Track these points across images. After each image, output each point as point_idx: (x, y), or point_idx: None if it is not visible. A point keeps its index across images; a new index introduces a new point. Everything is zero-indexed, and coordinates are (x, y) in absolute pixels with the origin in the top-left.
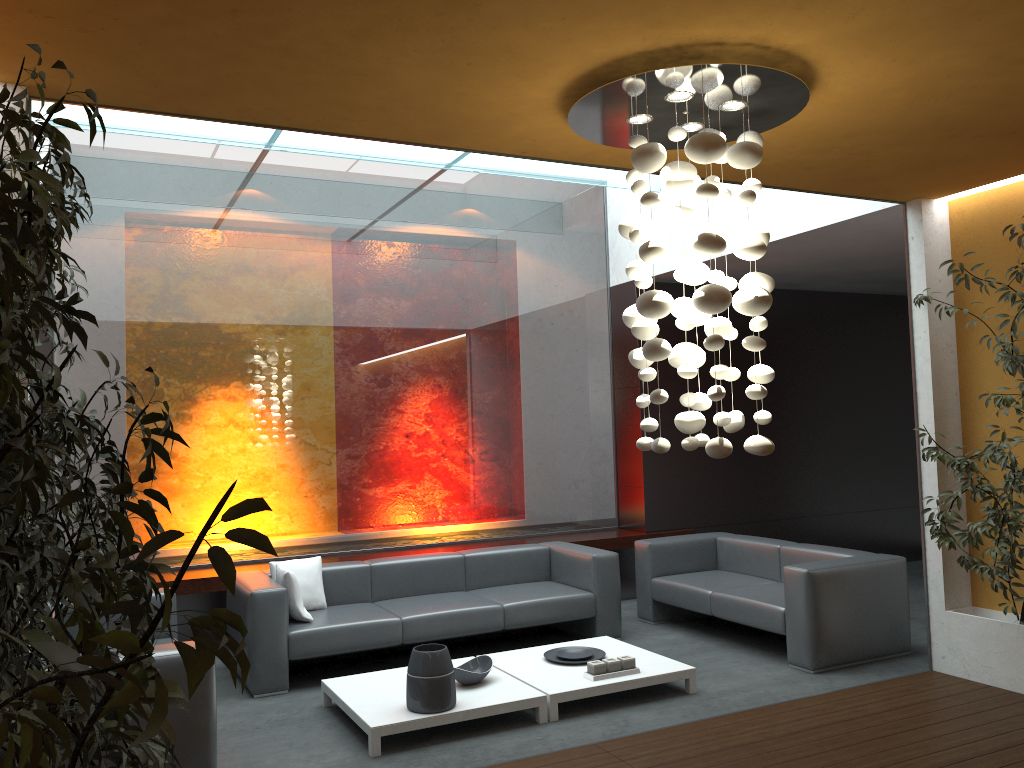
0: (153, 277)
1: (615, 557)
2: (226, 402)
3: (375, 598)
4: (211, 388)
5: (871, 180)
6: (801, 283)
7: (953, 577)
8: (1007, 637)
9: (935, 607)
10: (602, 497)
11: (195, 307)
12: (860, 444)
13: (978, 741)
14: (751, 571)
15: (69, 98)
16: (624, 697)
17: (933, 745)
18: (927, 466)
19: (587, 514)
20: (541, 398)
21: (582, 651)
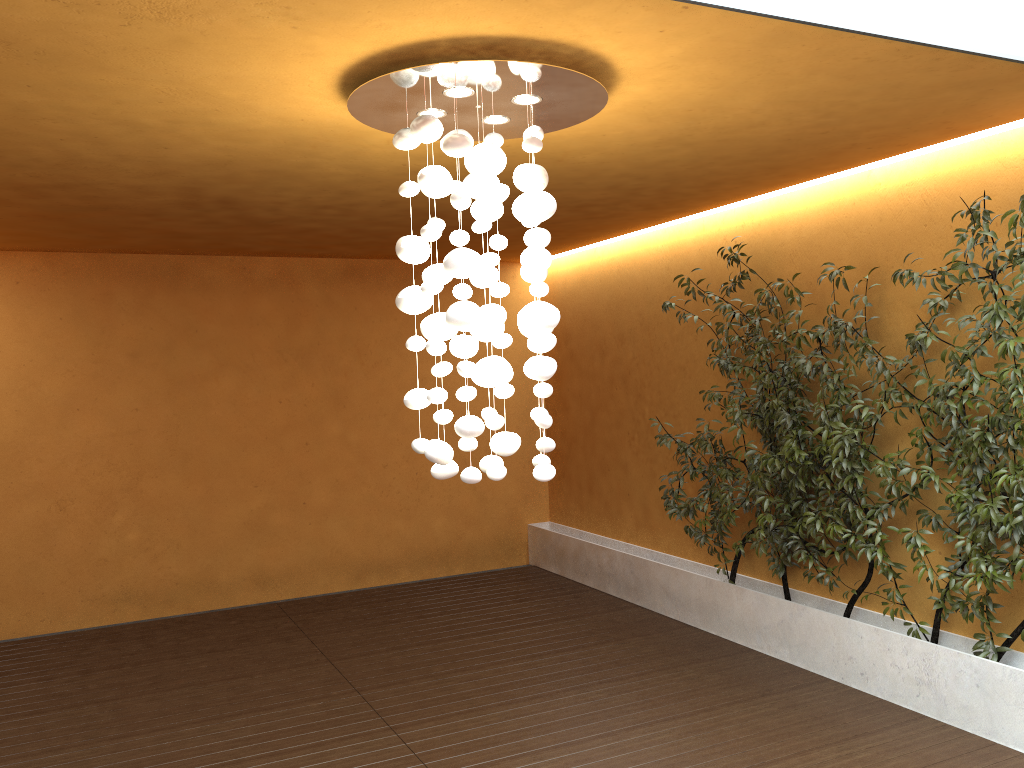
0: None
1: None
2: None
3: None
4: None
5: None
6: None
7: None
8: None
9: None
10: None
11: None
12: None
13: None
14: None
15: None
16: None
17: None
18: None
19: None
20: None
21: None
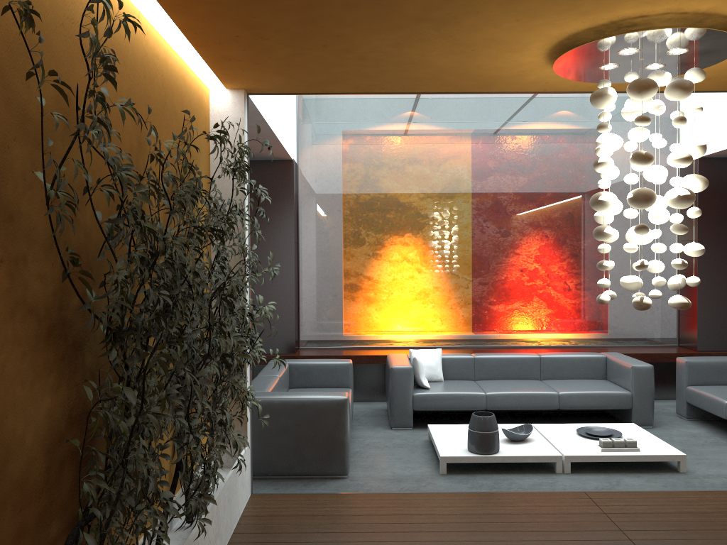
0: (352, 172)
1: (650, 368)
2: (394, 248)
3: (476, 378)
4: (385, 239)
5: None
6: None
7: None
8: None
9: None
10: (665, 322)
11: (376, 189)
12: None
13: None
14: None
15: (266, 92)
16: (627, 466)
17: None
18: None
19: (651, 334)
20: (616, 247)
21: (606, 431)
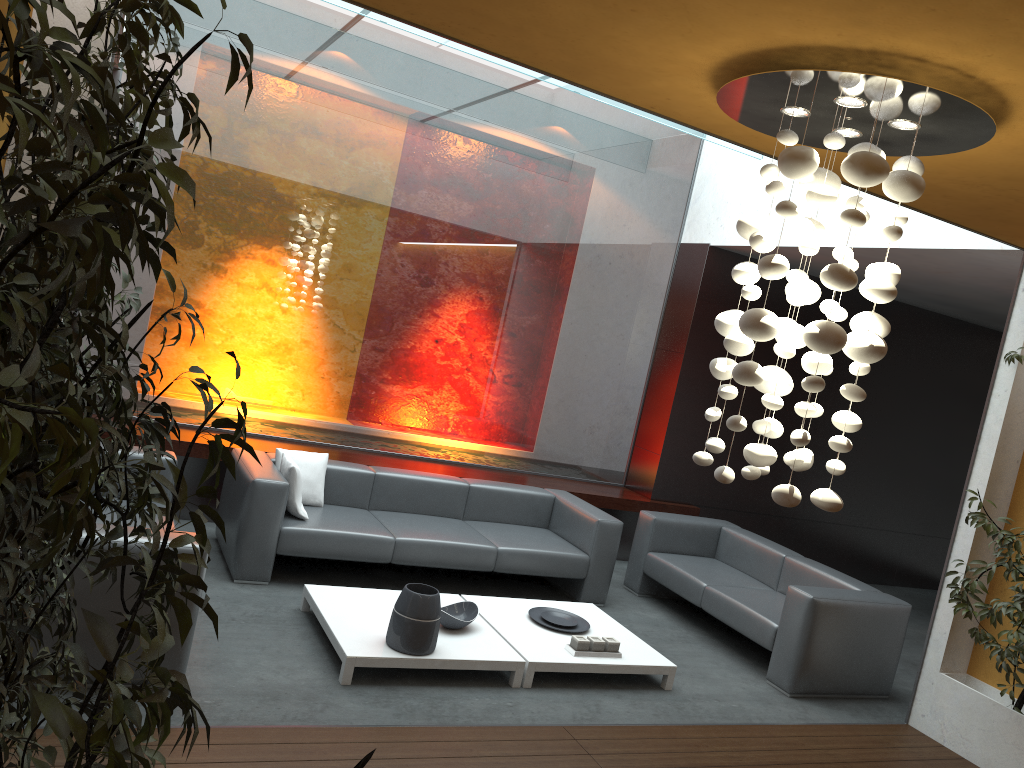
0: (219, 122)
1: (619, 526)
2: (266, 270)
3: (372, 507)
4: (254, 252)
5: (1005, 222)
6: None
7: (957, 642)
8: (996, 718)
9: (929, 666)
10: (616, 452)
11: (256, 164)
12: (884, 462)
13: None
14: (748, 571)
15: None
16: (599, 677)
17: None
18: (965, 527)
19: (597, 466)
20: (581, 340)
21: (567, 617)
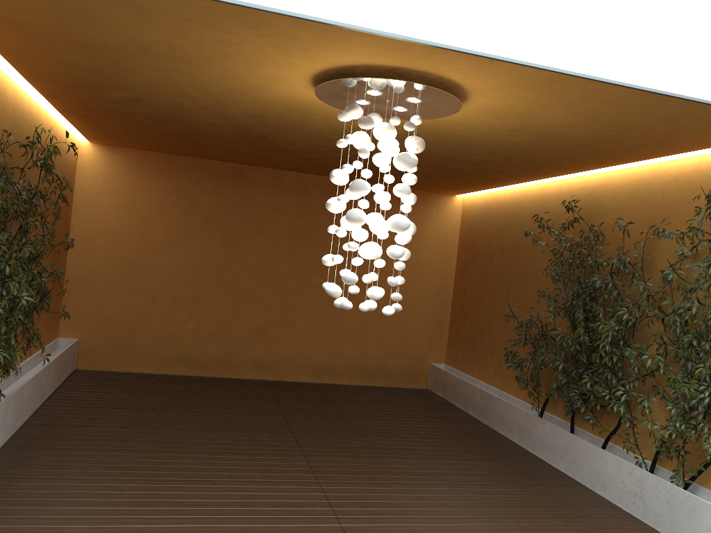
0: None
1: None
2: None
3: None
4: None
5: None
6: None
7: None
8: None
9: None
10: None
11: None
12: None
13: (88, 525)
14: None
15: None
16: None
17: (125, 530)
18: None
19: None
20: None
21: None
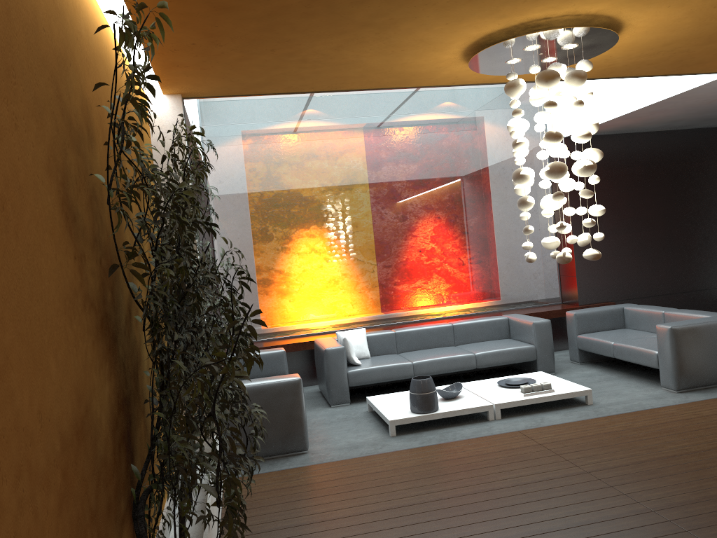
0: (259, 170)
1: (548, 322)
2: (306, 240)
3: (399, 351)
4: (297, 232)
5: (701, 63)
6: (691, 124)
7: None
8: None
9: None
10: (549, 283)
11: (284, 185)
12: None
13: None
14: (646, 329)
15: (201, 96)
16: (545, 406)
17: None
18: None
19: (539, 295)
20: (503, 221)
21: (522, 380)
